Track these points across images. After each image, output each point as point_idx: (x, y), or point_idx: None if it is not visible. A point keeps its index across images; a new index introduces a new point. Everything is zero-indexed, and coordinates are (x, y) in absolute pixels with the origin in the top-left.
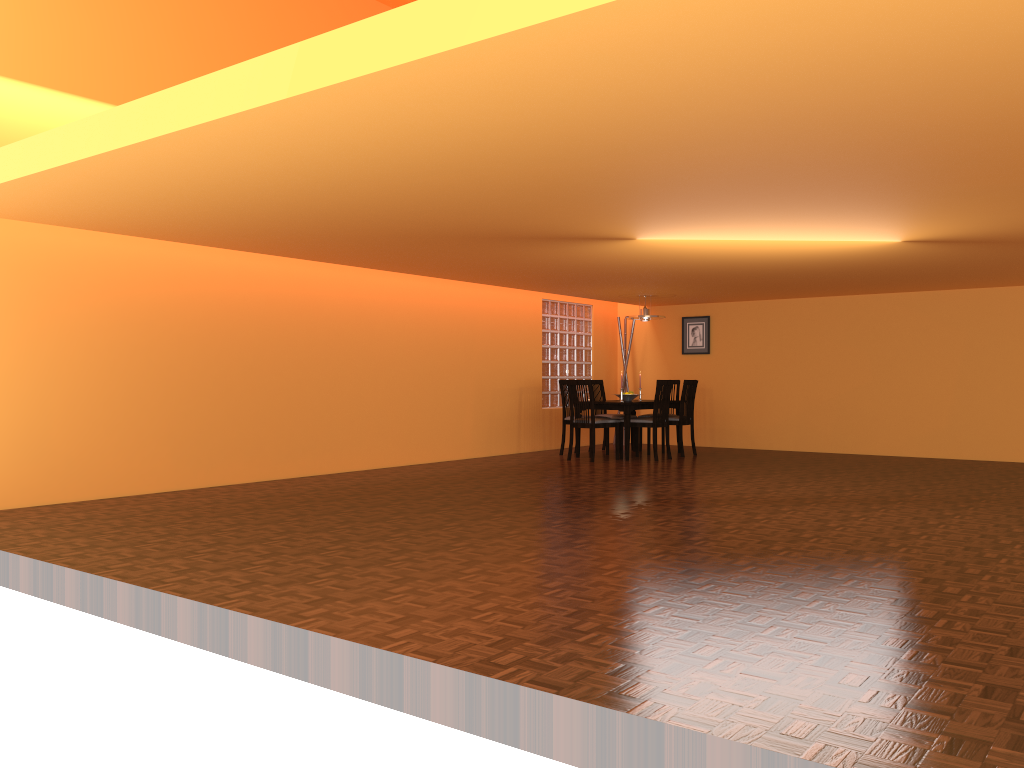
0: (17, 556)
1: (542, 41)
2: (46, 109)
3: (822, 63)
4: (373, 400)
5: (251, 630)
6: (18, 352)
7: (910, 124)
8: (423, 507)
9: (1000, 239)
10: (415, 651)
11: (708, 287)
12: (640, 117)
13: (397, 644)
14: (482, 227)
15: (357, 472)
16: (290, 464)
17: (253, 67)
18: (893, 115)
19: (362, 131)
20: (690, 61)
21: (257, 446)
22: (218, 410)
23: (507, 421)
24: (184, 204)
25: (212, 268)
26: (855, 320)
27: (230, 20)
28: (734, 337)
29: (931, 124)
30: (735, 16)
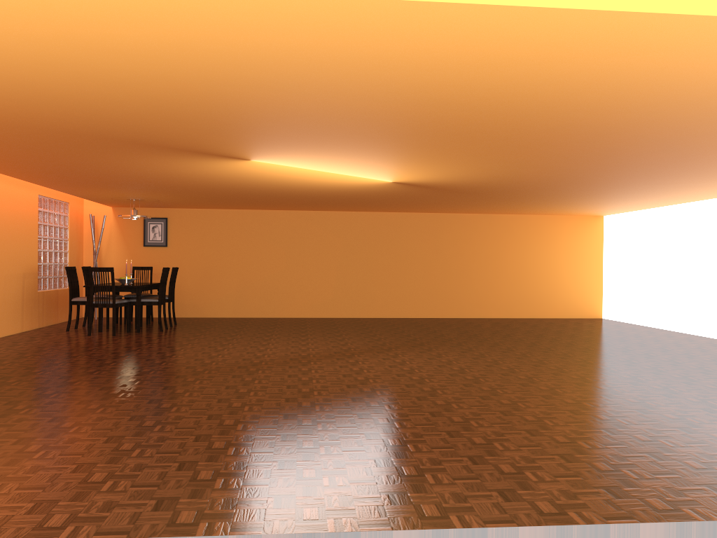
0: None
1: (600, 23)
2: None
3: (649, 81)
4: None
5: None
6: None
7: (581, 121)
8: (90, 393)
9: (436, 186)
10: (484, 521)
11: (199, 197)
12: (495, 85)
13: (456, 520)
14: (161, 135)
15: None
16: None
17: None
18: (590, 115)
19: (304, 41)
20: (614, 61)
21: None
22: None
23: (15, 304)
24: None
25: None
26: (275, 227)
27: None
28: (187, 235)
29: (587, 123)
30: (701, 44)
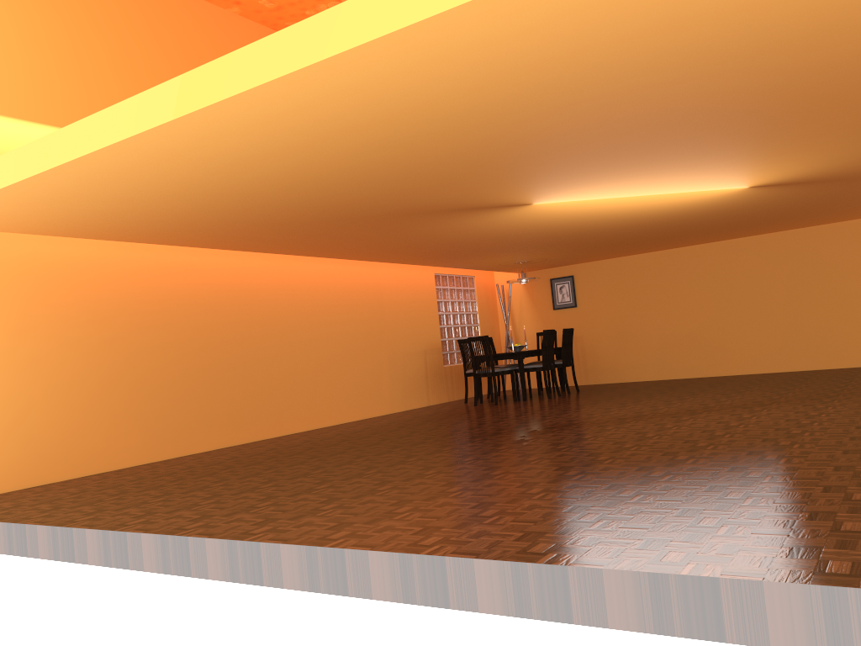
0: (34, 526)
1: None
2: (10, 135)
3: (747, 6)
4: (306, 370)
5: (285, 557)
6: (1, 351)
7: (797, 65)
8: (377, 450)
9: (827, 178)
10: (453, 552)
11: (576, 248)
12: (577, 75)
13: (433, 549)
14: (406, 203)
15: (300, 433)
16: (243, 431)
17: (242, 55)
18: (786, 57)
19: (334, 109)
20: (638, 12)
21: (214, 418)
22: (178, 389)
23: (417, 379)
24: (153, 201)
25: (163, 265)
26: (695, 266)
27: (160, 52)
28: (596, 291)
29: (813, 64)
30: None
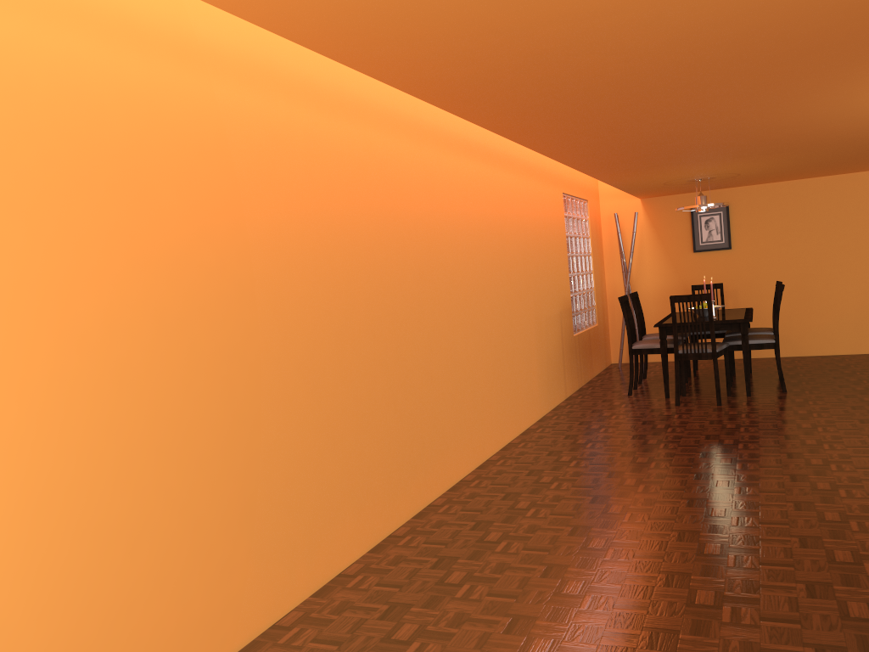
0: None
1: None
2: None
3: None
4: (466, 358)
5: None
6: None
7: None
8: None
9: None
10: None
11: (825, 158)
12: None
13: None
14: None
15: (475, 482)
16: (402, 498)
17: None
18: None
19: None
20: None
21: (364, 481)
22: (310, 429)
23: (557, 359)
24: None
25: (271, 128)
26: None
27: None
28: (763, 226)
29: None
30: None
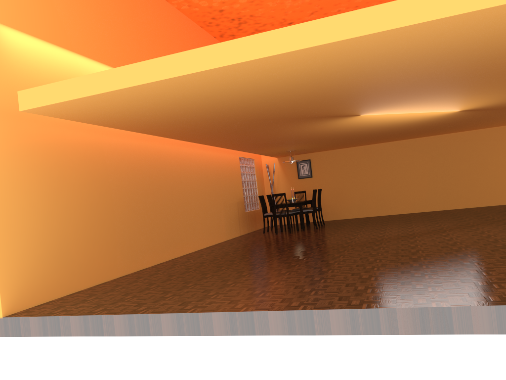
0: (158, 314)
1: None
2: (47, 54)
3: None
4: (191, 214)
5: (400, 316)
6: (50, 201)
7: None
8: (288, 259)
9: (495, 108)
10: None
11: (329, 143)
12: None
13: None
14: (308, 111)
15: (192, 253)
16: (166, 253)
17: (367, 12)
18: None
19: (386, 49)
20: None
21: (153, 245)
22: (136, 226)
23: (235, 220)
24: (190, 102)
25: (125, 146)
26: (380, 154)
27: (117, 8)
28: (323, 168)
29: None
30: None
